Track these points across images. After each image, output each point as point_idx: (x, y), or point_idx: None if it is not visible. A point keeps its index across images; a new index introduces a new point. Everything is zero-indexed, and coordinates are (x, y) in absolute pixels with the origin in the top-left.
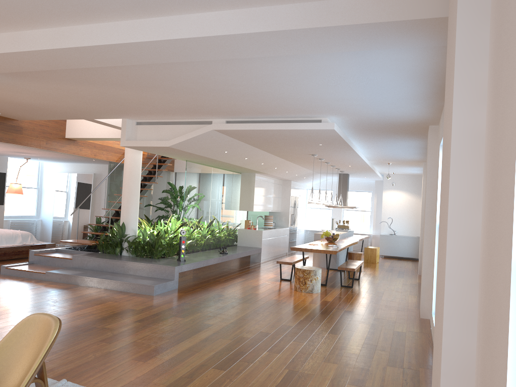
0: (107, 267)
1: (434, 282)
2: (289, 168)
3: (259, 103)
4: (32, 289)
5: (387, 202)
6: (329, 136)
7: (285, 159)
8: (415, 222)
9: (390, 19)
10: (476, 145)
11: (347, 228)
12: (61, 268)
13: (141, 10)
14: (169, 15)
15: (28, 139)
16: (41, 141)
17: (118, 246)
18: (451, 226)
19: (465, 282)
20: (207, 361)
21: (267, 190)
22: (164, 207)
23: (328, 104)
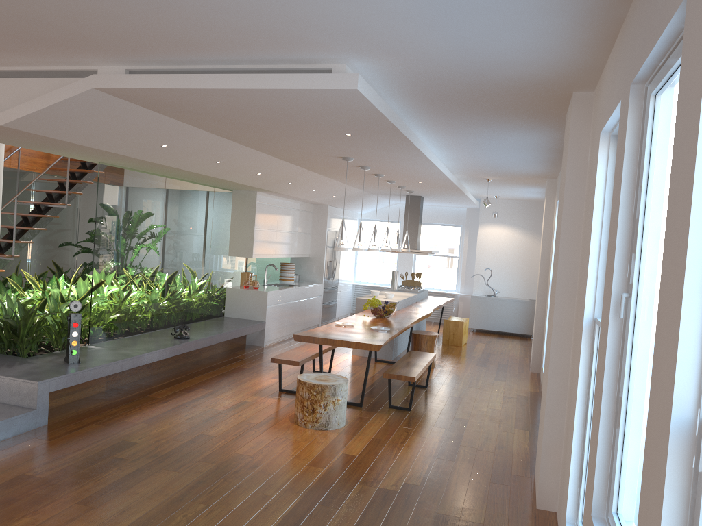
0: None
1: (573, 451)
2: (318, 184)
3: (155, 6)
4: None
5: (485, 244)
6: (357, 112)
7: (303, 168)
8: (528, 276)
9: None
10: None
11: (418, 286)
12: None
13: None
14: None
15: None
16: None
17: None
18: None
19: None
20: None
21: (283, 221)
22: None
23: (330, 11)
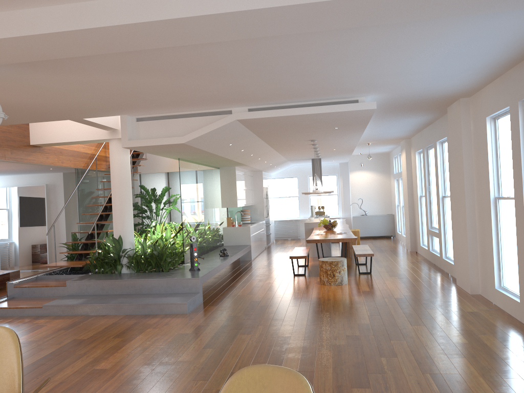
0: (114, 289)
1: (494, 256)
2: (270, 158)
3: (309, 84)
4: (39, 329)
5: (355, 184)
6: (359, 117)
7: (273, 148)
8: (384, 200)
9: None
10: None
11: (324, 214)
12: (54, 298)
13: None
14: None
15: None
16: (5, 151)
17: (117, 263)
18: None
19: None
20: (337, 381)
21: (244, 183)
22: (136, 214)
23: (385, 80)
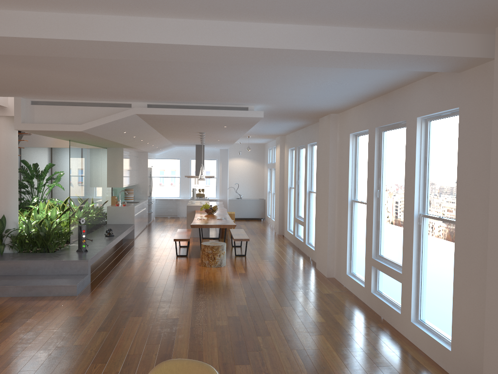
0: None
1: (347, 248)
2: (158, 142)
3: (208, 92)
4: None
5: (233, 169)
6: (247, 121)
7: (162, 135)
8: (257, 186)
9: (441, 54)
10: None
11: (204, 196)
12: None
13: (205, 13)
14: (228, 20)
15: None
16: None
17: None
18: None
19: None
20: (223, 359)
21: (130, 164)
22: None
23: (274, 96)
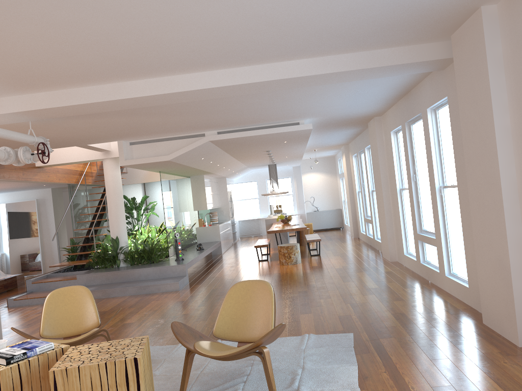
0: (116, 279)
1: (402, 231)
2: (233, 166)
3: (262, 115)
4: None
5: (307, 184)
6: (301, 134)
7: (235, 159)
8: (332, 197)
9: (414, 61)
10: (507, 134)
11: (281, 211)
12: None
13: (242, 63)
14: (258, 64)
15: (9, 172)
16: (18, 173)
17: (116, 259)
18: (501, 175)
19: (512, 201)
20: (291, 312)
21: (211, 188)
22: None
23: (316, 110)
